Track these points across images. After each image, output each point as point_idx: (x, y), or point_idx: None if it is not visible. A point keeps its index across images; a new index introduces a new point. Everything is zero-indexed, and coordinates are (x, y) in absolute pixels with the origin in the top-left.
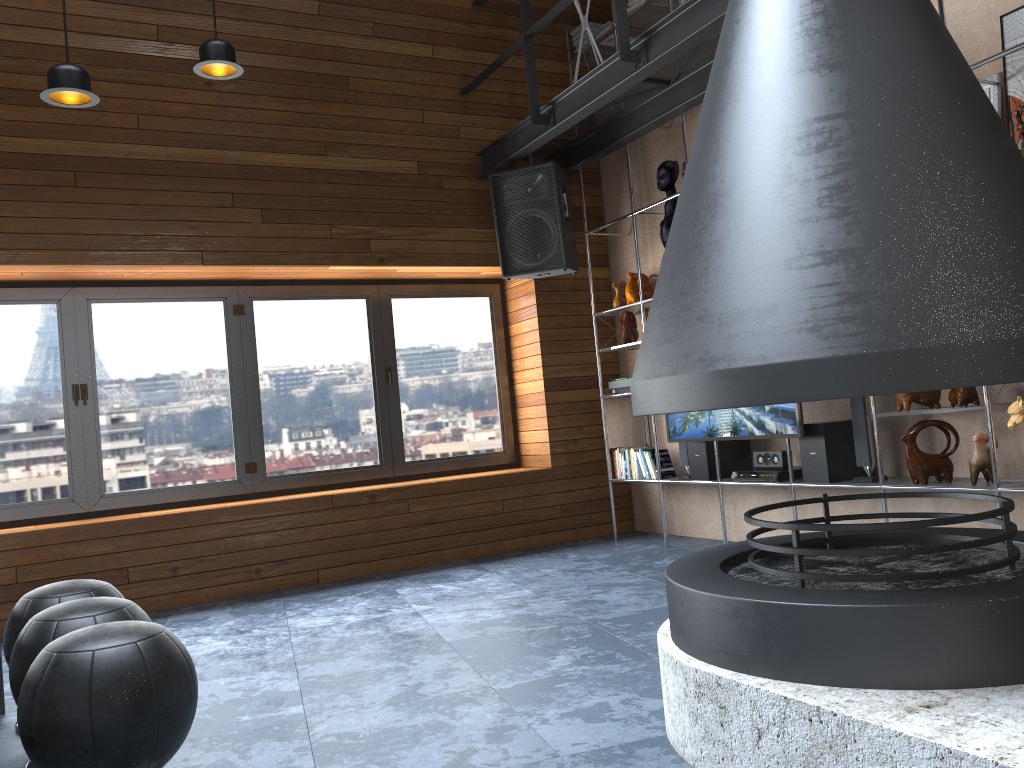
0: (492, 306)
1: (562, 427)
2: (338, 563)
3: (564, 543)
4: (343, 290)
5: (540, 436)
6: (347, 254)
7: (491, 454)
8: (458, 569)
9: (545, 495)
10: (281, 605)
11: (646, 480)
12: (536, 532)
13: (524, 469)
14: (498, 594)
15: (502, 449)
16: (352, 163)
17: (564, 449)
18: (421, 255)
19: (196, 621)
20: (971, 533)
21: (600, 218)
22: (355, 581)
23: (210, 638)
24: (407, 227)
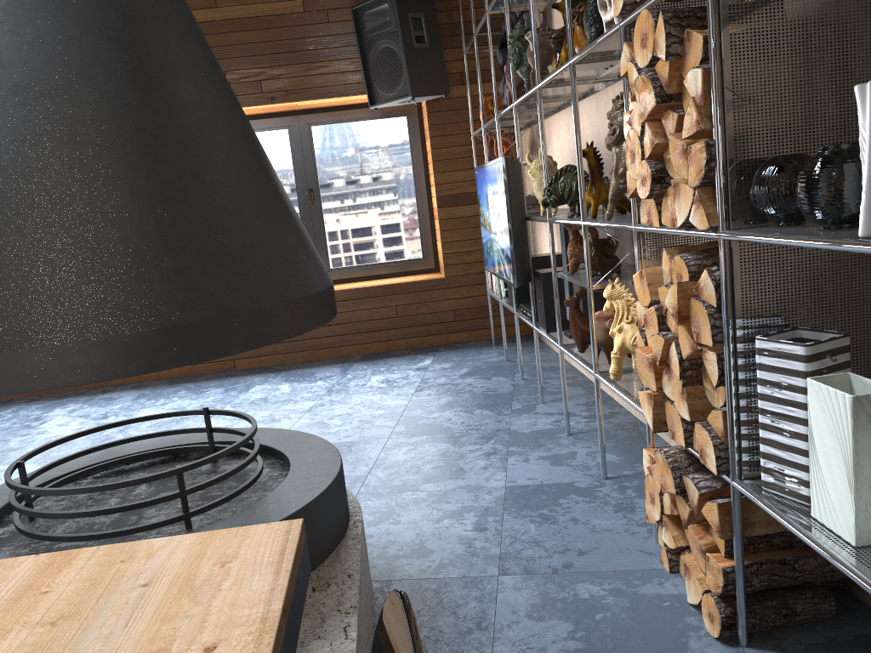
0: (410, 125)
1: (456, 240)
2: (250, 355)
3: (456, 344)
4: (266, 123)
5: (440, 248)
6: (241, 97)
7: (411, 261)
8: (333, 367)
9: (438, 302)
10: (173, 392)
11: (496, 298)
12: (429, 333)
13: (426, 277)
14: (292, 403)
15: (422, 256)
16: (240, 11)
17: (458, 260)
18: (310, 90)
19: (109, 401)
20: (304, 463)
21: (500, 30)
22: (257, 371)
23: (80, 421)
24: (295, 65)
